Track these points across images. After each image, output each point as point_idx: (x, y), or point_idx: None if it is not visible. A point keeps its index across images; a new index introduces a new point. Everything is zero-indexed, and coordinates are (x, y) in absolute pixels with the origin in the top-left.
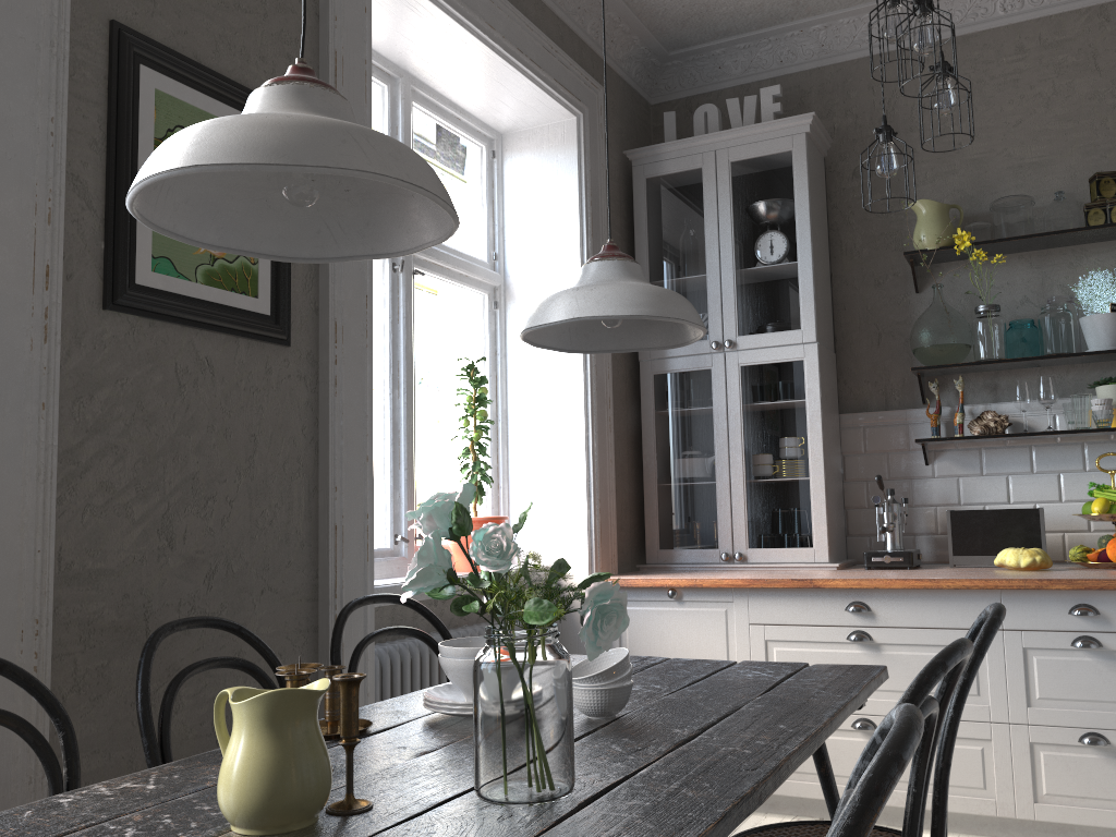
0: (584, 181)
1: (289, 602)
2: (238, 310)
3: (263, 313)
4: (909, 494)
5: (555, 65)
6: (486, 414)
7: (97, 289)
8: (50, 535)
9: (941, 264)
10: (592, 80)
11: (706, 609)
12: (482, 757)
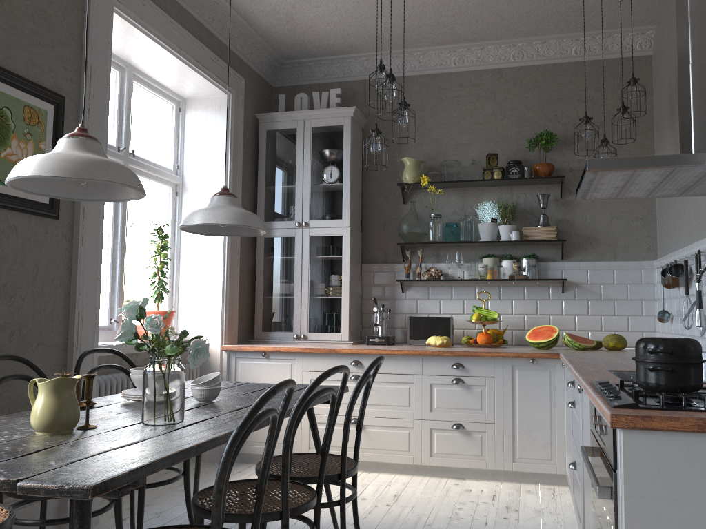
0: (230, 131)
1: (52, 350)
2: (32, 201)
3: (45, 202)
4: (393, 307)
5: (216, 68)
6: (167, 255)
7: None
8: None
9: (416, 190)
10: (238, 75)
11: (281, 363)
12: (145, 407)
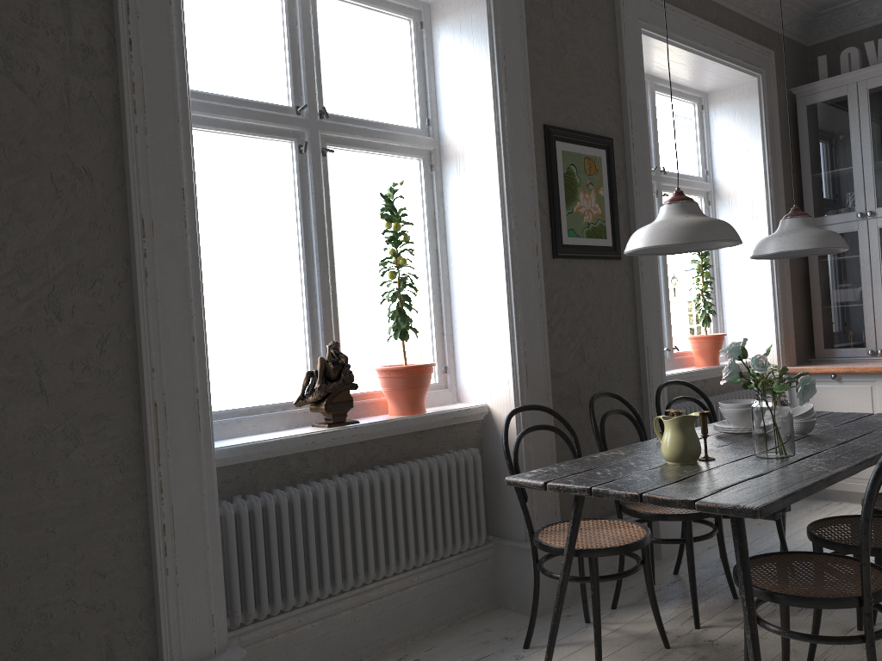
0: (764, 119)
1: (629, 385)
2: (599, 247)
3: (609, 246)
4: None
5: (742, 51)
6: (709, 274)
7: (550, 250)
8: (547, 359)
9: None
10: (766, 49)
11: (857, 386)
12: (757, 442)
